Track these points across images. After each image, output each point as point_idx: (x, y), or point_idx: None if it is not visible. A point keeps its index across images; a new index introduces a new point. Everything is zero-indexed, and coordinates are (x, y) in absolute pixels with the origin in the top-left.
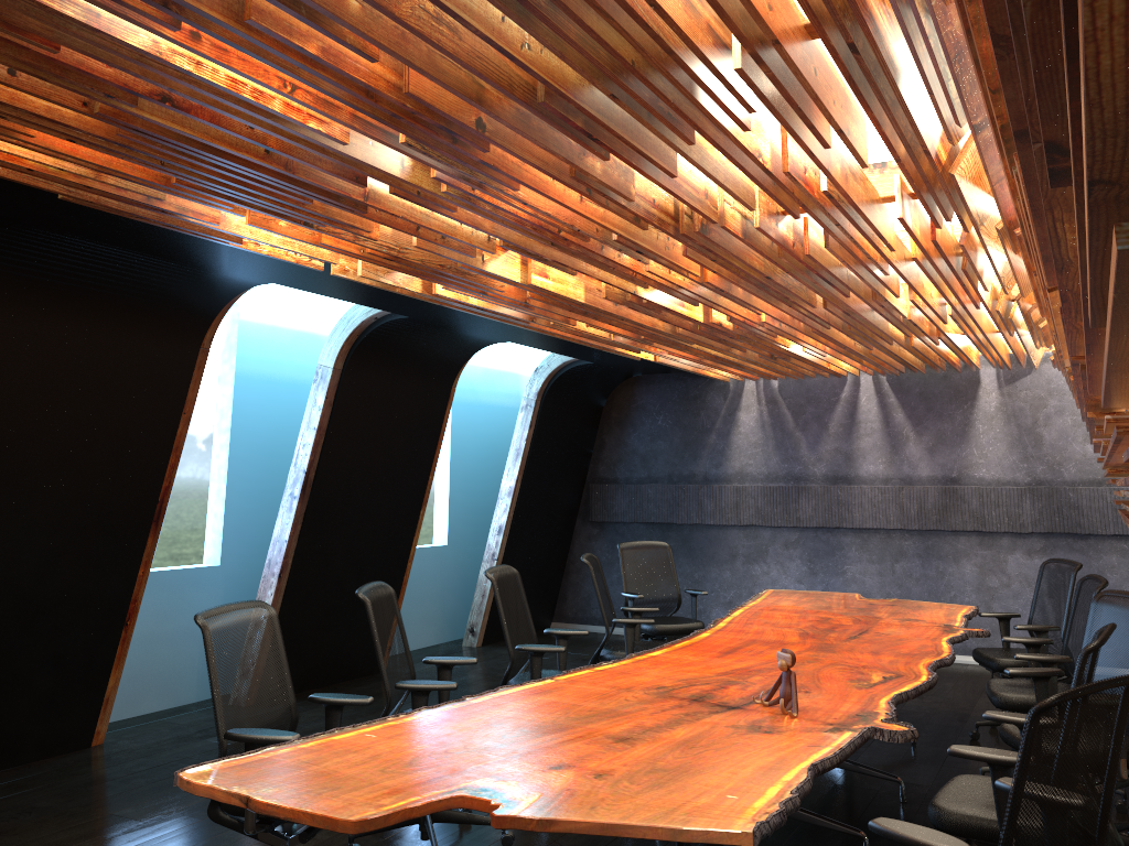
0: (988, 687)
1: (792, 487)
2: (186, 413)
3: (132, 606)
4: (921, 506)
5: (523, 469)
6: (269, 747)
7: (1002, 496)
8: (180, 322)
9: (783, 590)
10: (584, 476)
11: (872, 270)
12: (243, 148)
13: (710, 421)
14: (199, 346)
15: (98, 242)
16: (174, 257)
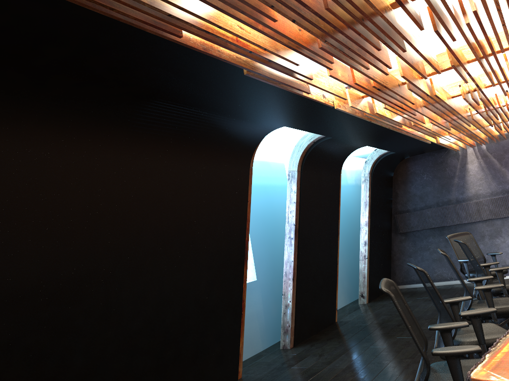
0: None
1: (507, 196)
2: (248, 201)
3: (242, 304)
4: None
5: (369, 211)
6: (486, 354)
7: None
8: (241, 154)
9: None
10: (391, 211)
11: None
12: (380, 9)
13: (452, 172)
14: (249, 166)
15: (218, 114)
16: (249, 117)
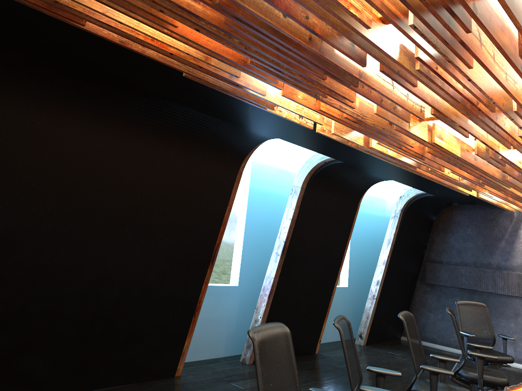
0: None
1: None
2: (229, 205)
3: (198, 304)
4: None
5: (391, 251)
6: None
7: None
8: (229, 156)
9: None
10: (422, 257)
11: None
12: (297, 35)
13: (501, 234)
14: (237, 170)
15: (195, 110)
16: (231, 120)
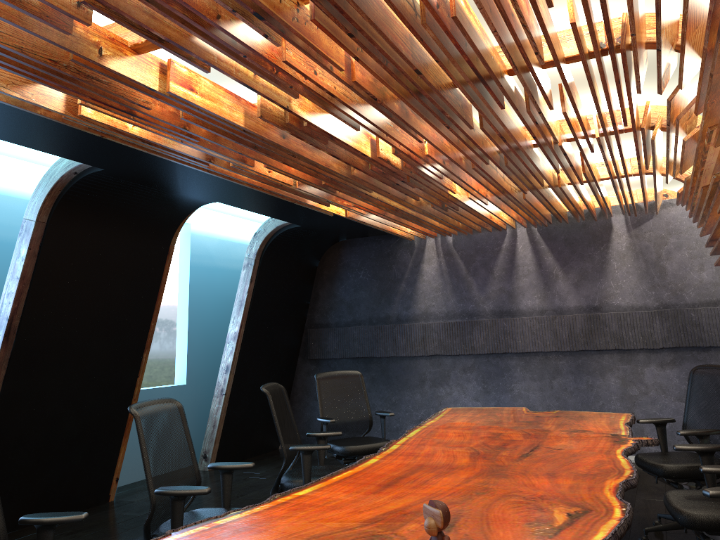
0: (669, 502)
1: (467, 322)
2: None
3: None
4: (571, 331)
5: (246, 317)
6: None
7: (636, 319)
8: None
9: (460, 408)
10: (303, 323)
11: (527, 55)
12: None
13: (400, 272)
14: None
15: None
16: None
